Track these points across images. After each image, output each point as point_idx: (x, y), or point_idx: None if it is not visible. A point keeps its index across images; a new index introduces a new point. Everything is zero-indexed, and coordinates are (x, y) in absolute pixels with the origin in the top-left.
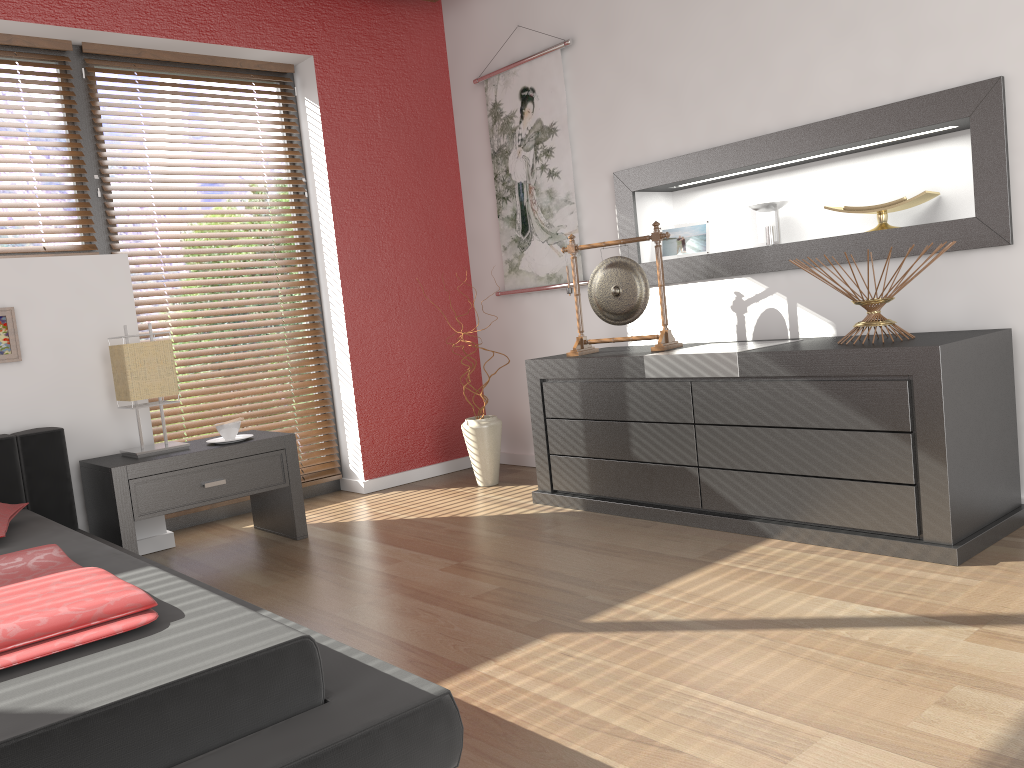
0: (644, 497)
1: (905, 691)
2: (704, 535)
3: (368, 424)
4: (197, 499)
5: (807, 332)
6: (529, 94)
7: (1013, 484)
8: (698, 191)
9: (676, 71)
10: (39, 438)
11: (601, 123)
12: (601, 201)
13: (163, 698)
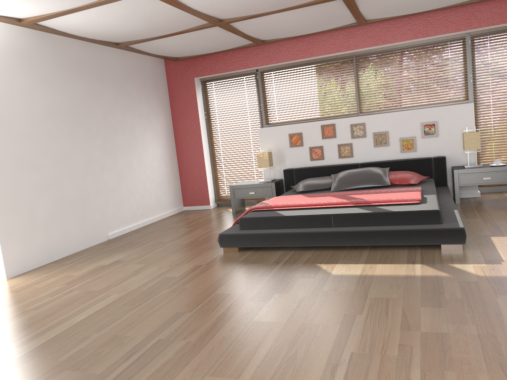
0: None
1: None
2: None
3: None
4: (480, 182)
5: None
6: None
7: None
8: None
9: None
10: (438, 159)
11: None
12: None
13: (407, 213)
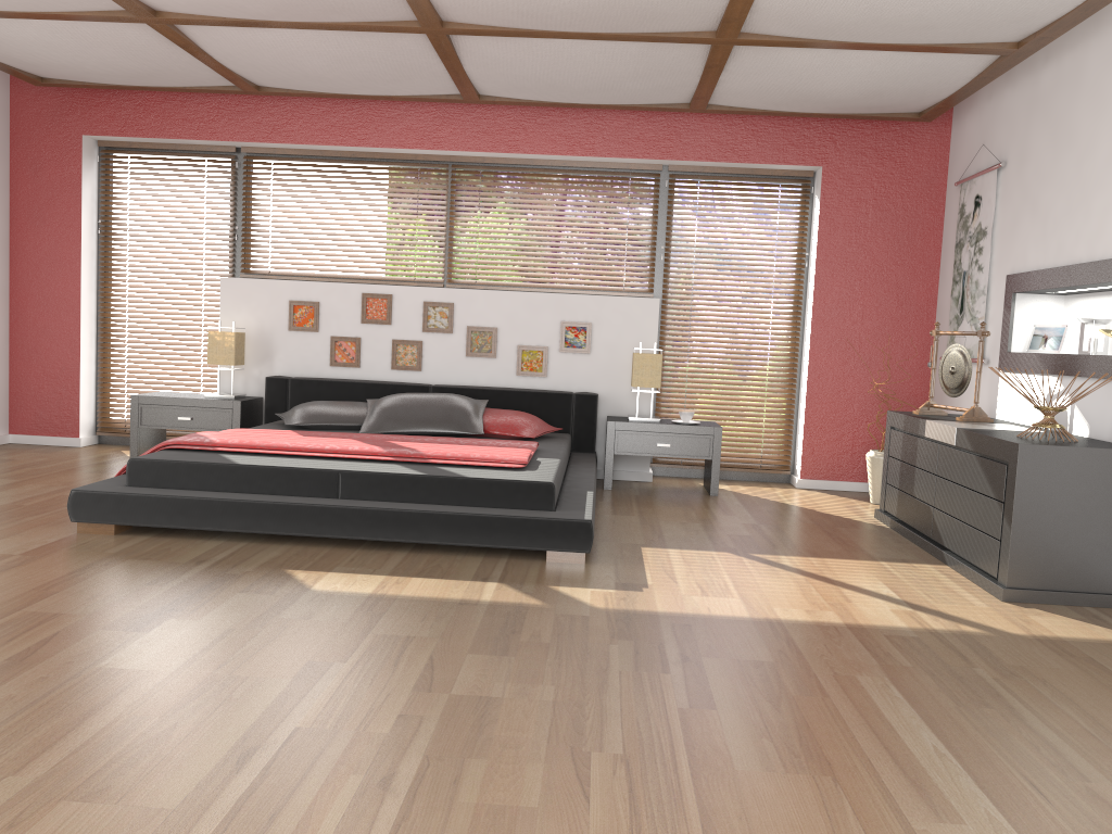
0: (913, 524)
1: (806, 605)
2: (915, 553)
3: (811, 439)
4: (651, 451)
5: (1076, 429)
6: (978, 201)
7: None
8: (1077, 298)
9: (1047, 201)
10: (584, 397)
11: (1009, 233)
12: (1000, 296)
13: (492, 483)
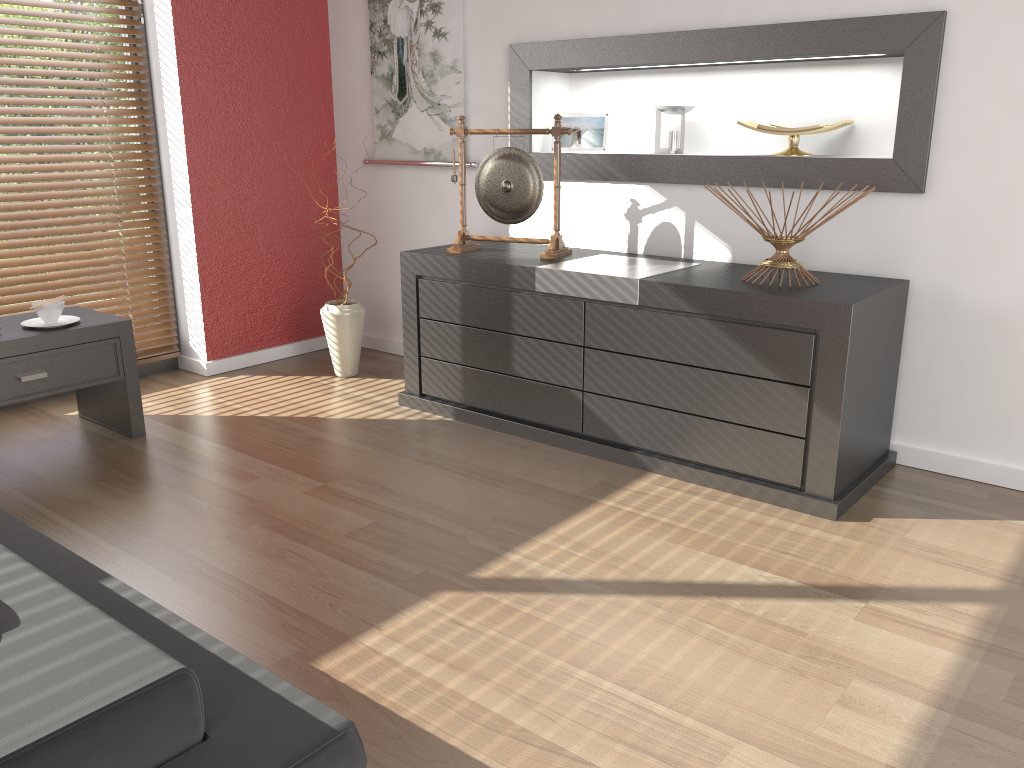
0: (521, 414)
1: (806, 685)
2: (584, 463)
3: (213, 299)
4: (12, 395)
5: (702, 253)
6: None
7: (886, 433)
8: (599, 77)
9: None
10: None
11: None
12: (493, 75)
13: None
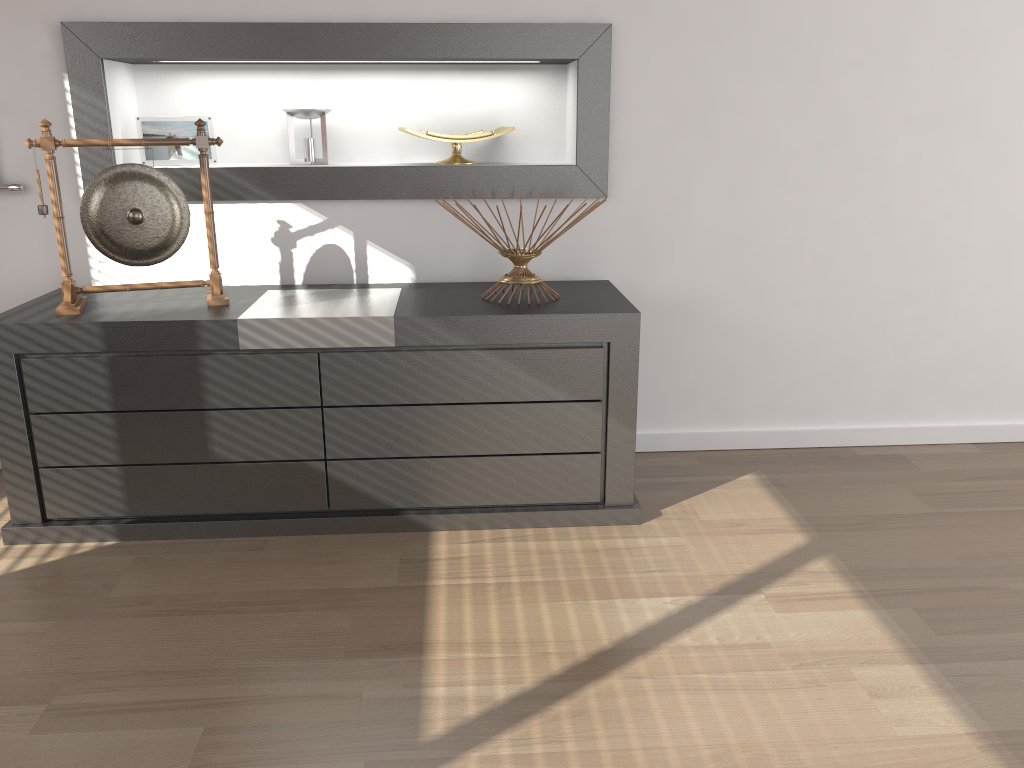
0: (233, 508)
1: (835, 693)
2: (353, 545)
3: None
4: None
5: (379, 275)
6: None
7: None
8: (181, 71)
9: None
10: None
11: None
12: (33, 62)
13: None
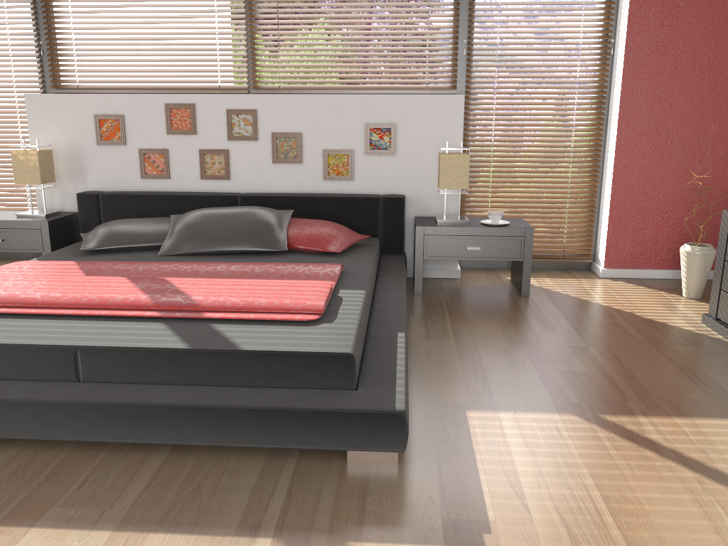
0: None
1: None
2: None
3: (616, 229)
4: (461, 255)
5: None
6: None
7: None
8: None
9: None
10: (391, 200)
11: None
12: None
13: (274, 356)
